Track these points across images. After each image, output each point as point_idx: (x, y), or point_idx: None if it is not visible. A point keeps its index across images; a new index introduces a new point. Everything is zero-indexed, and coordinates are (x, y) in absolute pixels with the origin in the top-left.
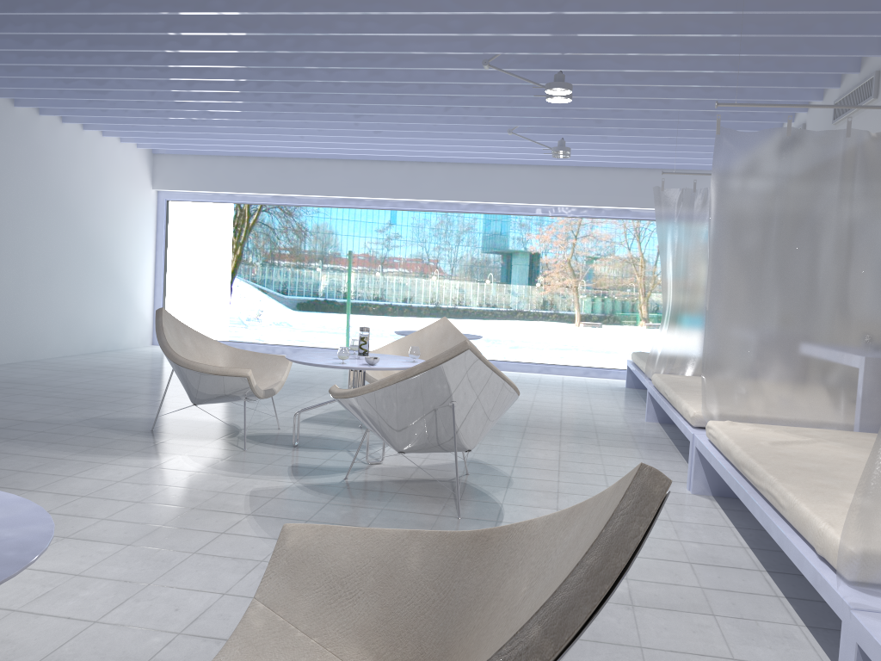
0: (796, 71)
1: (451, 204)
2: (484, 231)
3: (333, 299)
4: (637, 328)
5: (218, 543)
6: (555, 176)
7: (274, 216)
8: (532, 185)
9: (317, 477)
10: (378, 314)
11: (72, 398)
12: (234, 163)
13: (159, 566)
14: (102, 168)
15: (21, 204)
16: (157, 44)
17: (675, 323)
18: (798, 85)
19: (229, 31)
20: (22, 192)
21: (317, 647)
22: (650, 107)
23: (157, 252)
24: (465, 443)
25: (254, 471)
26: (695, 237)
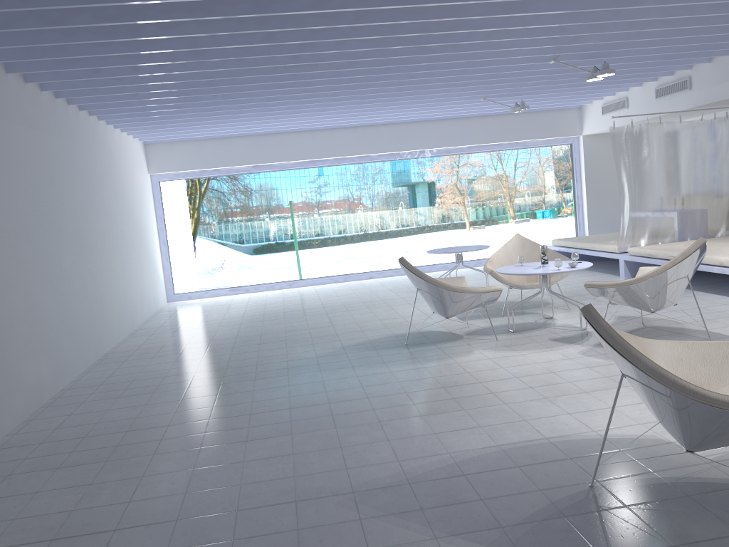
0: (723, 48)
1: (394, 154)
2: (392, 170)
3: (282, 241)
4: (508, 224)
5: None
6: (468, 124)
7: (222, 182)
8: (453, 133)
9: (583, 341)
10: (320, 246)
11: (279, 341)
12: (218, 143)
13: None
14: (131, 162)
15: (112, 201)
16: (327, 66)
17: (633, 213)
18: (710, 55)
19: (410, 54)
20: (111, 191)
21: None
22: None
23: (158, 226)
24: (678, 300)
25: (544, 346)
26: (636, 156)
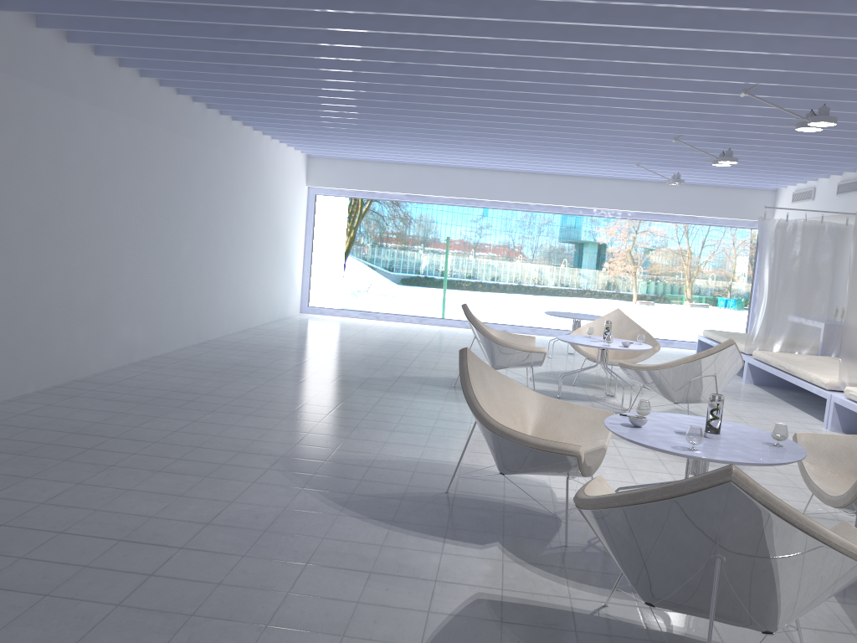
0: None
1: (554, 207)
2: (561, 224)
3: (432, 277)
4: (682, 306)
5: (623, 451)
6: (640, 188)
7: (384, 205)
8: (621, 195)
9: None
10: (469, 290)
11: (354, 361)
12: (377, 167)
13: (616, 461)
14: (286, 172)
15: (252, 206)
16: (441, 114)
17: (769, 314)
18: None
19: (513, 115)
20: (253, 197)
21: (839, 477)
22: (759, 159)
23: (306, 237)
24: None
25: None
26: (786, 253)
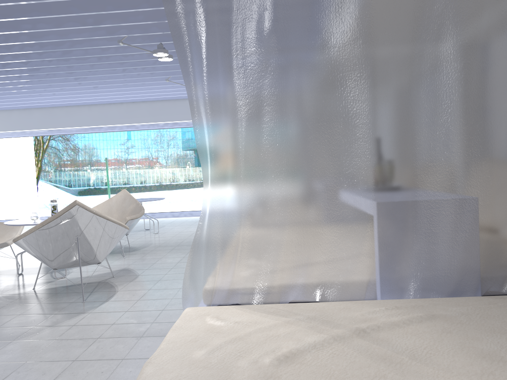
0: None
1: (153, 124)
2: (182, 138)
3: (99, 187)
4: None
5: None
6: None
7: (58, 142)
8: None
9: (16, 290)
10: None
11: None
12: (22, 113)
13: None
14: None
15: None
16: None
17: None
18: None
19: None
20: None
21: None
22: None
23: None
24: (95, 259)
25: None
26: None
